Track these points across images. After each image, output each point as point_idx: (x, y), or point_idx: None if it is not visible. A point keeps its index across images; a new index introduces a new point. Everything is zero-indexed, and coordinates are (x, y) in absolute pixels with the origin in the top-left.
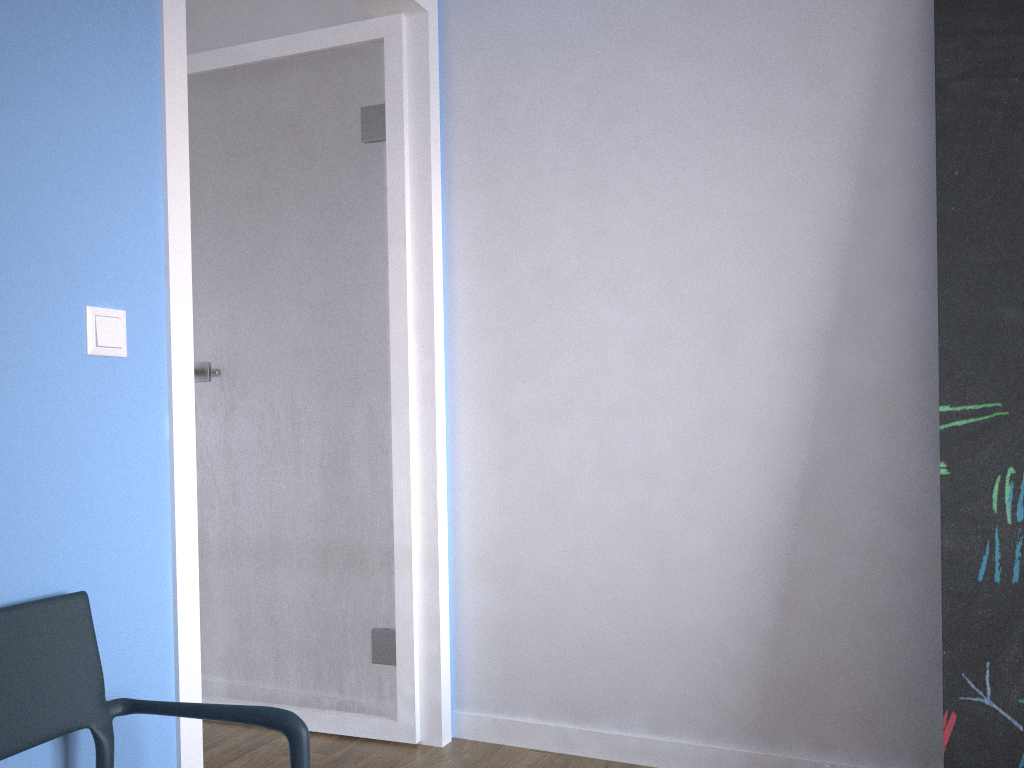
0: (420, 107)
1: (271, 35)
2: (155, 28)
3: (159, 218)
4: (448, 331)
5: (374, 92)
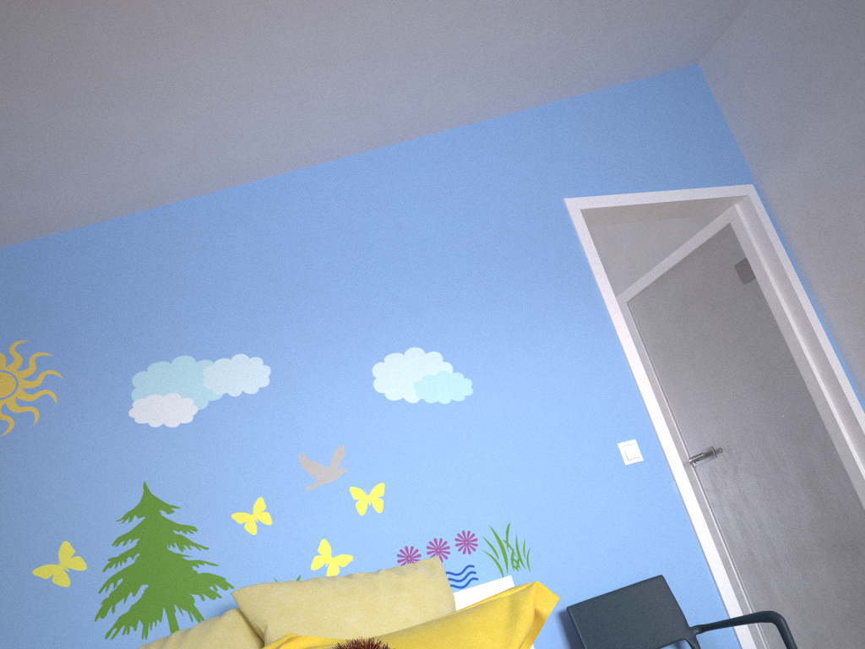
0: (767, 248)
1: (673, 247)
2: (603, 308)
3: (635, 390)
4: (849, 372)
5: (737, 253)
